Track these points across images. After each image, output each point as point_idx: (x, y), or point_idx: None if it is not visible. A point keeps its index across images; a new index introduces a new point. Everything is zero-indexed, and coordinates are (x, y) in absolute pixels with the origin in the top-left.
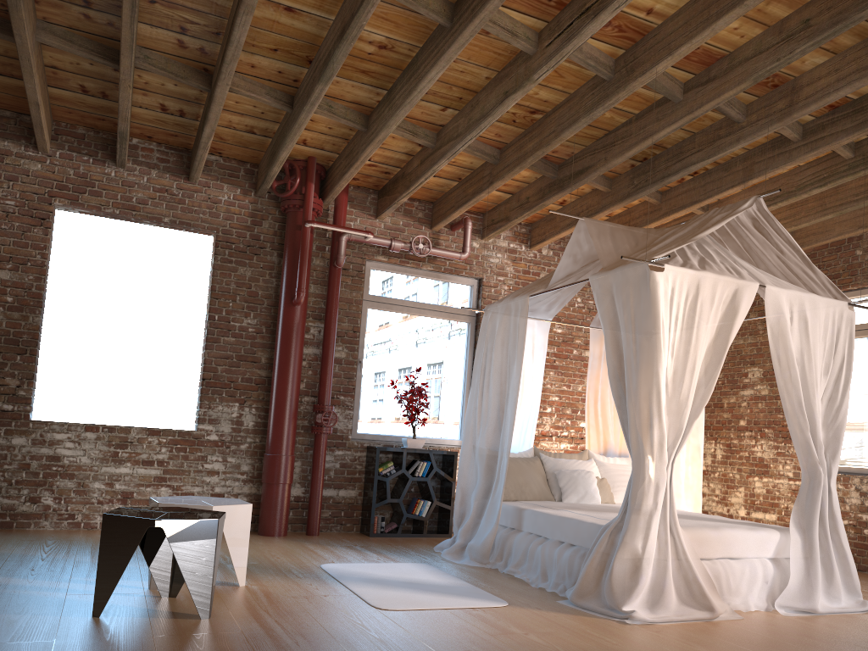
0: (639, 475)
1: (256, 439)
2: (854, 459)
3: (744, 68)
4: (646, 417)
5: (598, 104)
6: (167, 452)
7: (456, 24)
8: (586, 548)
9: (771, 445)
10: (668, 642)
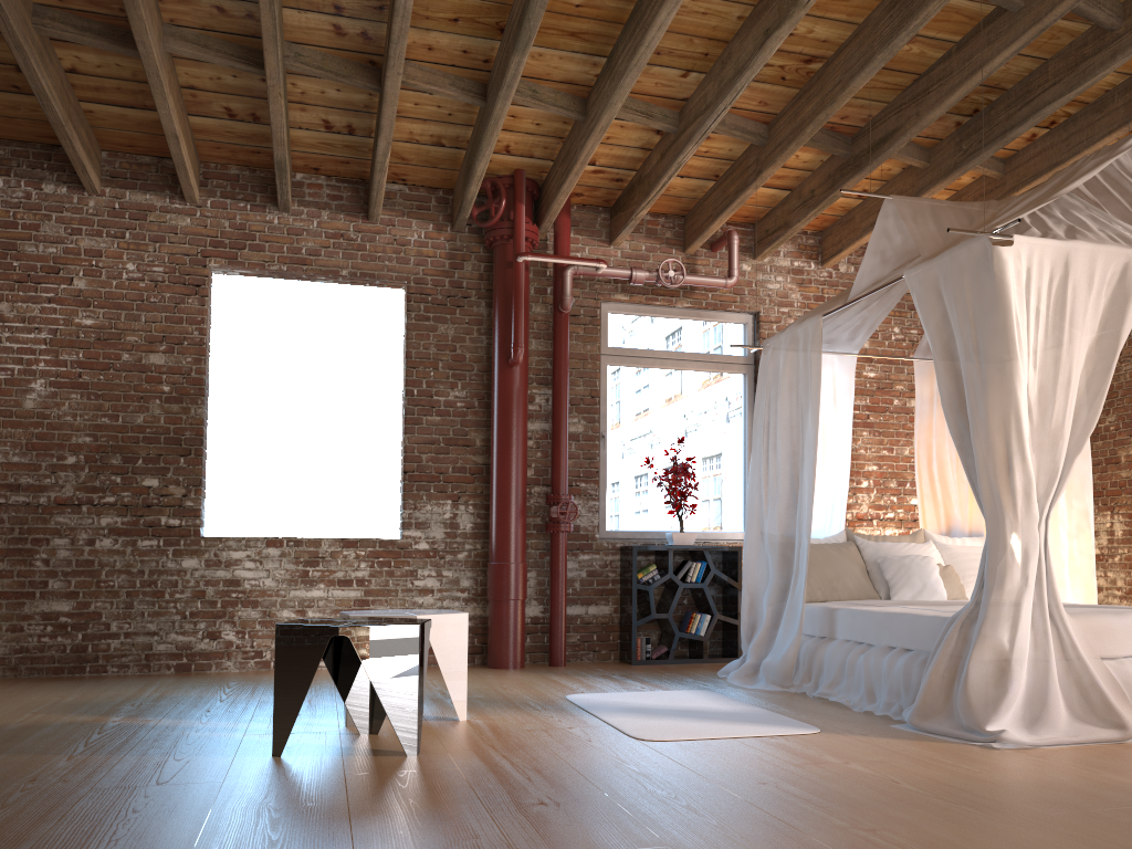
0: (998, 540)
1: (476, 545)
2: None
3: None
4: (1002, 456)
5: (900, 29)
6: (367, 567)
7: None
8: (927, 652)
9: None
10: (1058, 768)
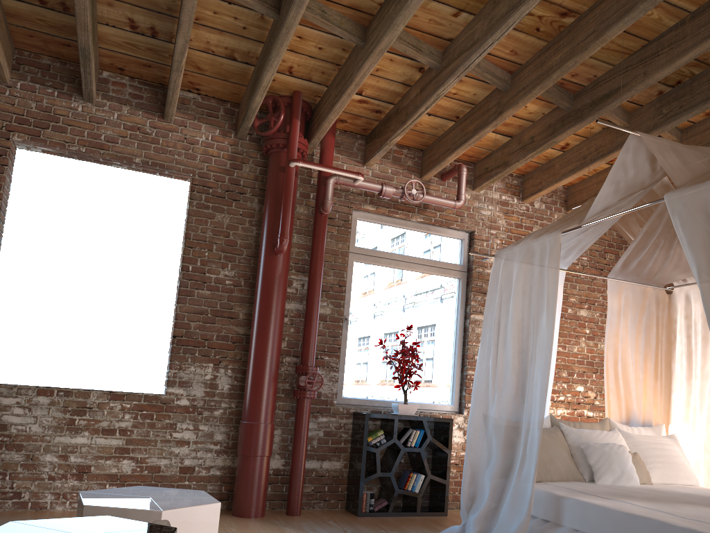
0: None
1: (231, 404)
2: None
3: None
4: None
5: None
6: (131, 419)
7: None
8: None
9: None
10: None
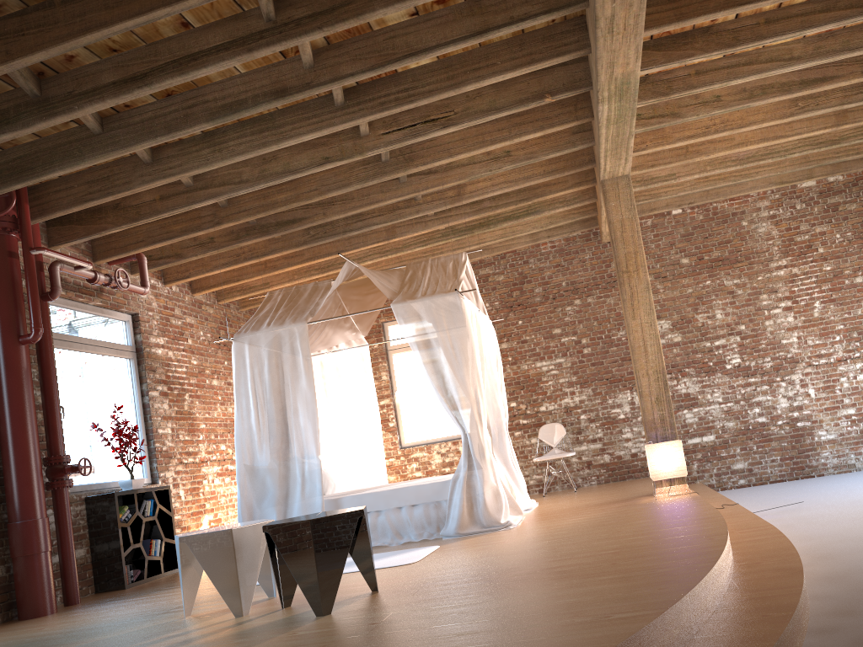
0: (475, 437)
1: None
2: (429, 434)
3: (462, 170)
4: (473, 397)
5: (375, 177)
6: None
7: (352, 107)
8: (432, 502)
9: None
10: (553, 523)
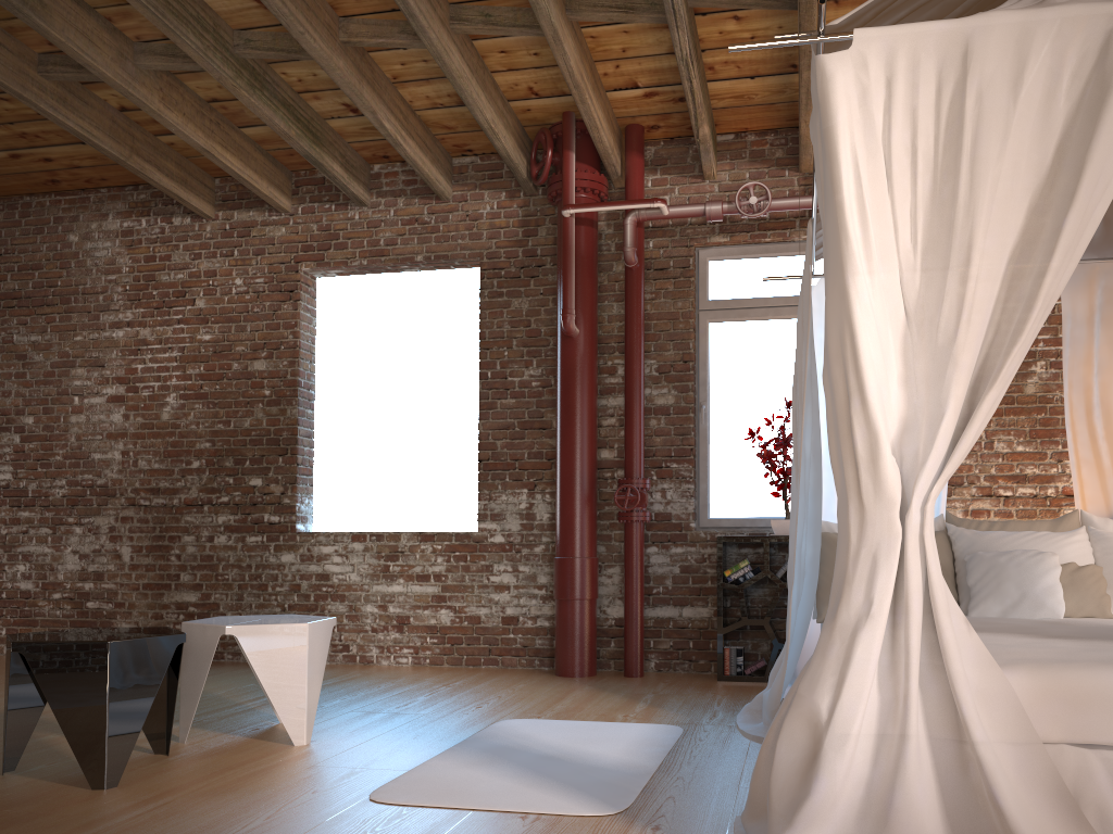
0: (844, 540)
1: (554, 538)
2: None
3: None
4: (843, 401)
5: None
6: (444, 562)
7: None
8: None
9: None
10: None
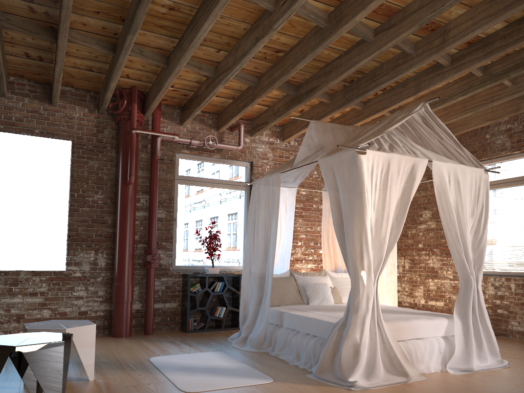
0: (356, 290)
1: (107, 274)
2: (490, 266)
3: (413, 17)
4: (358, 251)
5: (319, 44)
6: (46, 286)
7: None
8: (324, 338)
9: (439, 259)
10: None
